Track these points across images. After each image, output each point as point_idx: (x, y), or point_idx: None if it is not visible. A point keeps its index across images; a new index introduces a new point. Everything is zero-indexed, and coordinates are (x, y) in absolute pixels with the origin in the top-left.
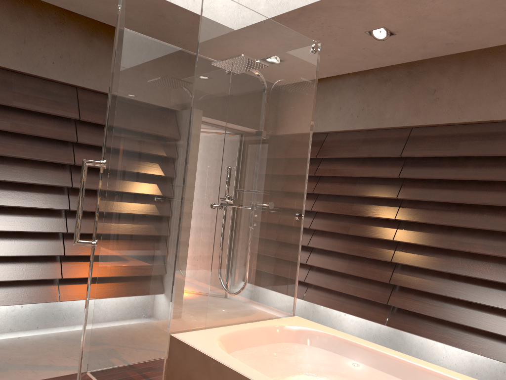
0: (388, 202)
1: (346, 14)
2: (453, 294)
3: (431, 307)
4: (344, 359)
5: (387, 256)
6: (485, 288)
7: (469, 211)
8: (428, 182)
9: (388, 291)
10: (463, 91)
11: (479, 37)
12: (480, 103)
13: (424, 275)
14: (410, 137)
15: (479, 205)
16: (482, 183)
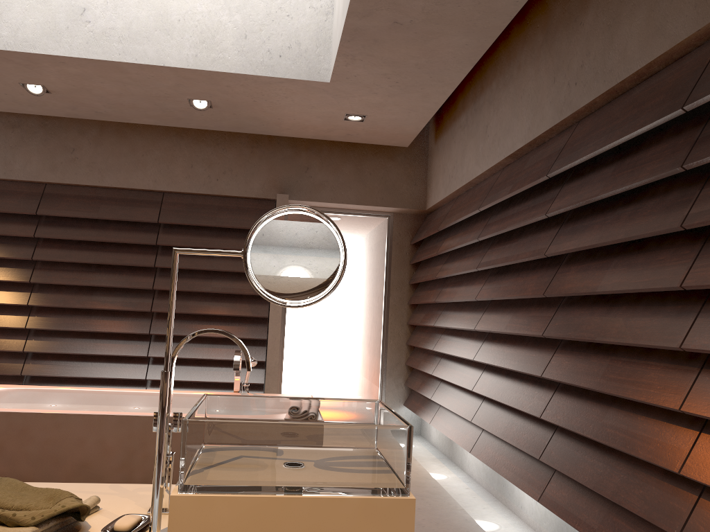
0: (19, 263)
1: (9, 66)
2: (96, 351)
3: (73, 368)
4: (42, 404)
5: (20, 323)
6: (125, 341)
7: (110, 271)
8: (67, 243)
9: (21, 361)
10: (103, 156)
11: (127, 115)
12: (120, 170)
13: (64, 338)
14: (46, 194)
15: (119, 266)
16: (121, 245)
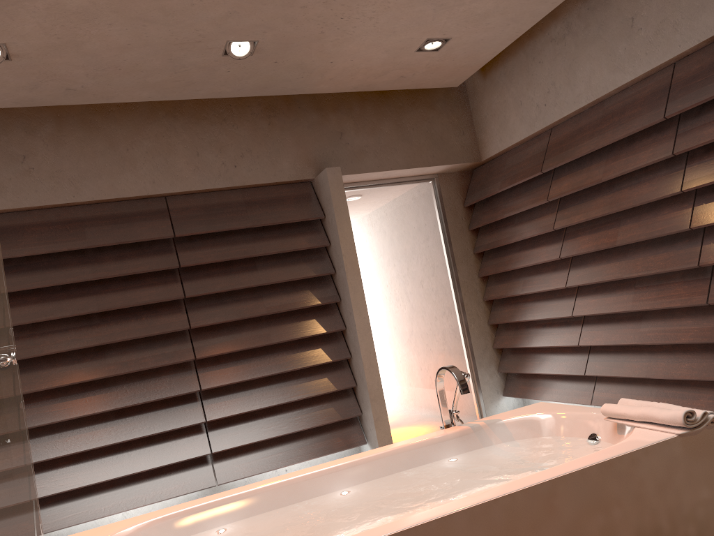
0: None
1: None
2: (133, 435)
3: (103, 468)
4: (206, 534)
5: None
6: (168, 409)
7: (121, 318)
8: (46, 292)
9: None
10: (71, 159)
11: (114, 88)
12: (100, 175)
13: (77, 429)
14: None
15: (131, 308)
16: (127, 279)
